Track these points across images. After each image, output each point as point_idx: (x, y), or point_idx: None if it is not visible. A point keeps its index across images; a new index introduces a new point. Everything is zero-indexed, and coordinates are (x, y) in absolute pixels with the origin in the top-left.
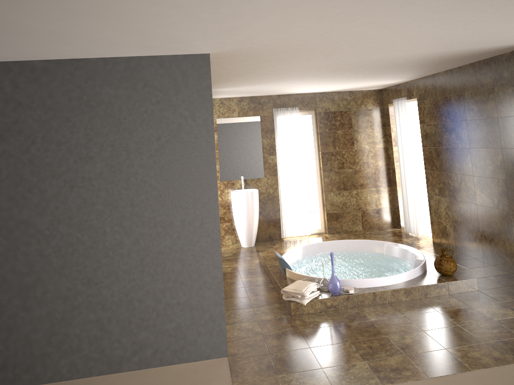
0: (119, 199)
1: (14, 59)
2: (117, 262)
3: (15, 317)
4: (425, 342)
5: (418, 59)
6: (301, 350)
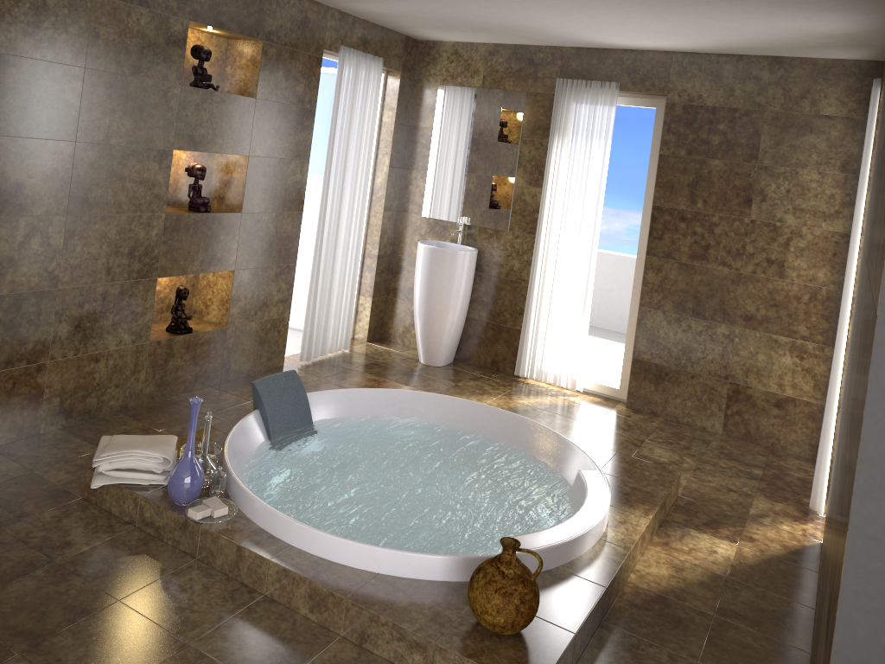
0: None
1: None
2: None
3: None
4: None
5: None
6: None
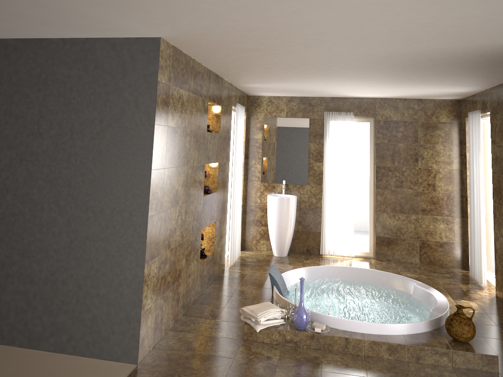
0: (59, 178)
1: None
2: (49, 240)
3: None
4: None
5: (447, 57)
6: None
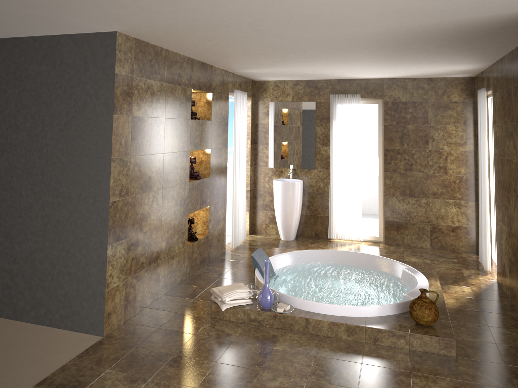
0: (33, 167)
1: None
2: (27, 223)
3: None
4: None
5: (411, 36)
6: (164, 354)
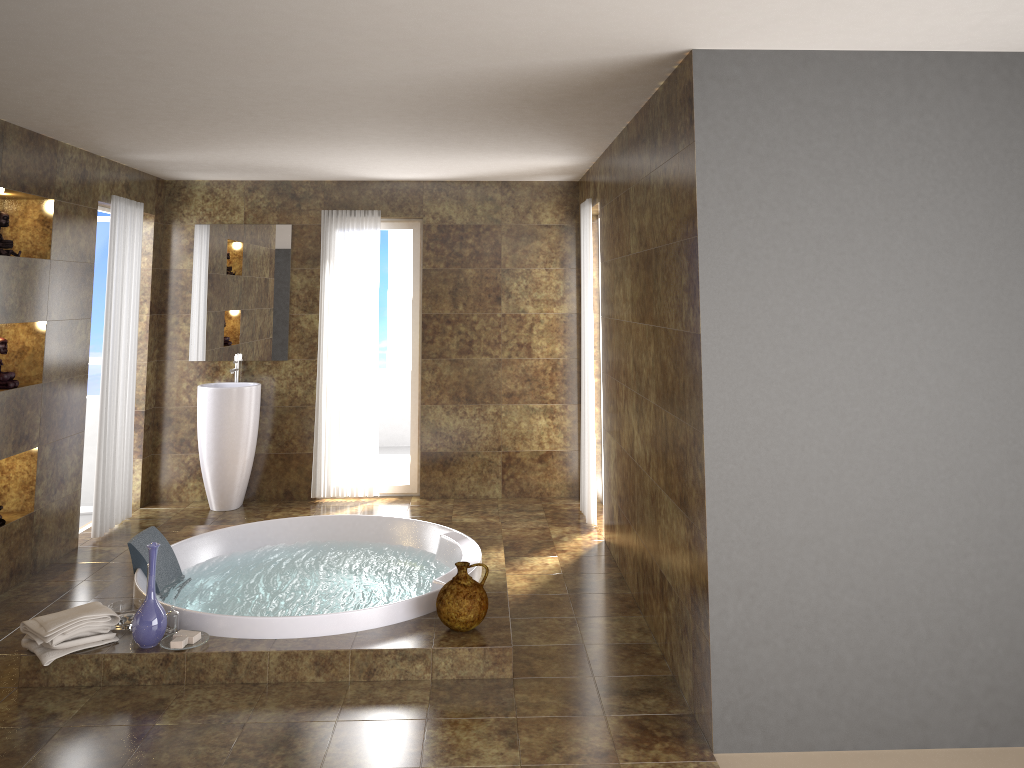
0: None
1: None
2: None
3: None
4: None
5: (449, 94)
6: None
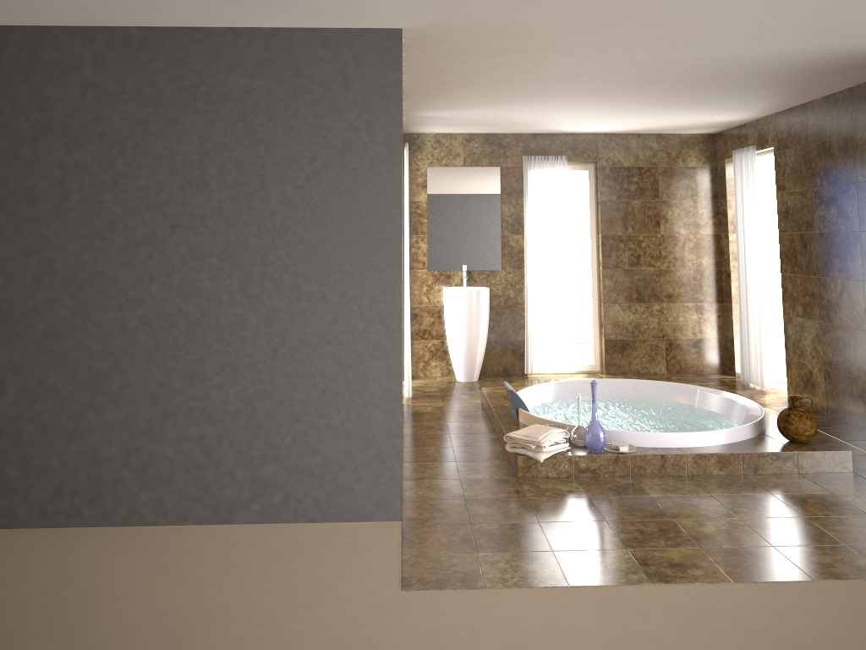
0: (245, 252)
1: (100, 23)
2: (236, 351)
3: (79, 419)
4: (739, 533)
5: (769, 65)
6: (524, 524)
